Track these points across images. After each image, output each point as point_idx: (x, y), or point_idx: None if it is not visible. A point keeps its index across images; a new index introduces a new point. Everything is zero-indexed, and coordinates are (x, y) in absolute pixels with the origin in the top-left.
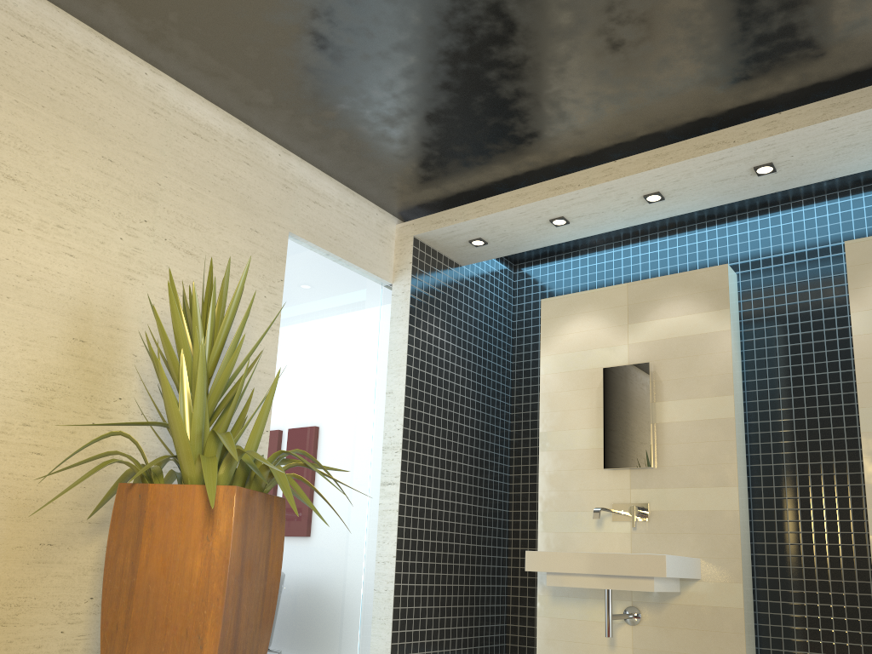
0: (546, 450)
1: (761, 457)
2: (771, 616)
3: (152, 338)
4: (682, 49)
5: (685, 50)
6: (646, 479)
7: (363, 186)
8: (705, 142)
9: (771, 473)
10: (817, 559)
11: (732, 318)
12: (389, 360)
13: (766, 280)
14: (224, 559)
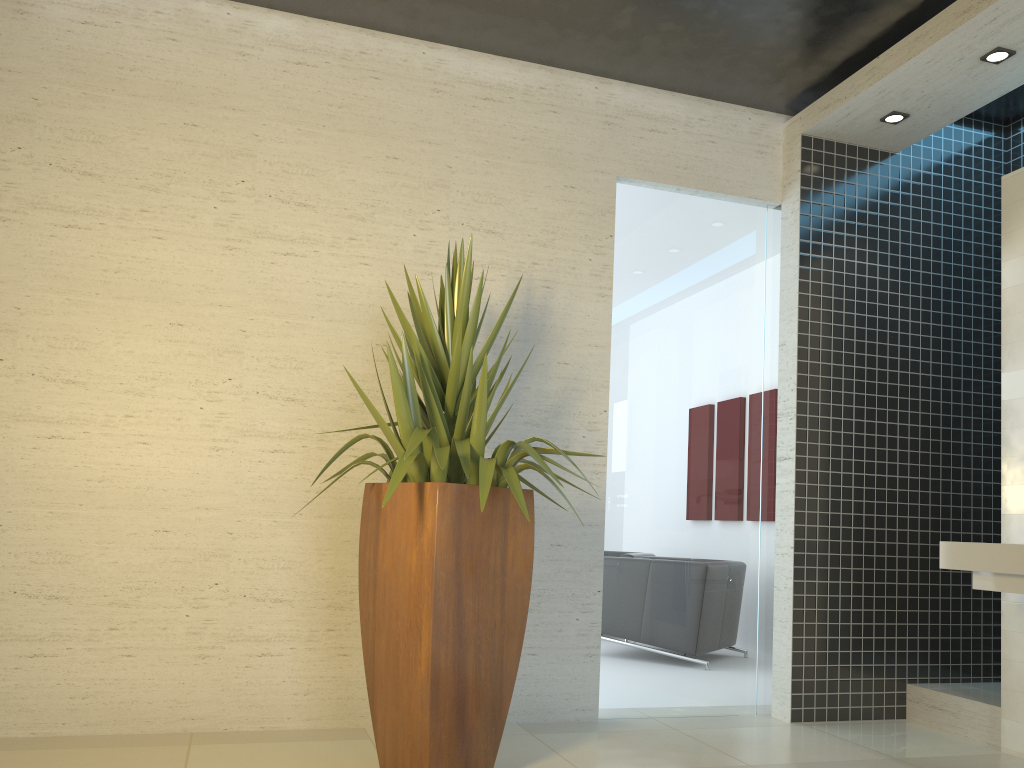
0: (1010, 398)
1: None
2: None
3: None
4: None
5: None
6: None
7: (716, 91)
8: None
9: None
10: None
11: None
12: (781, 304)
13: None
14: (430, 556)
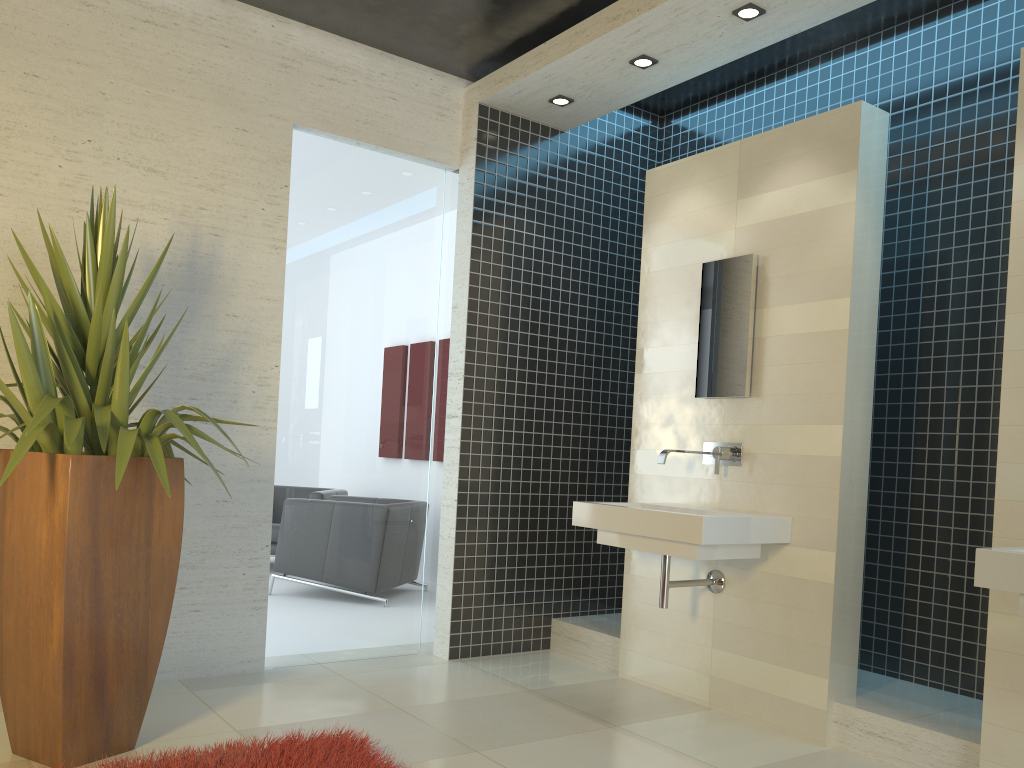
0: (642, 373)
1: (932, 377)
2: (921, 589)
3: None
4: None
5: None
6: (742, 411)
7: (398, 47)
8: None
9: (942, 399)
10: (986, 519)
11: (864, 184)
12: (455, 267)
13: (967, 111)
14: (62, 531)
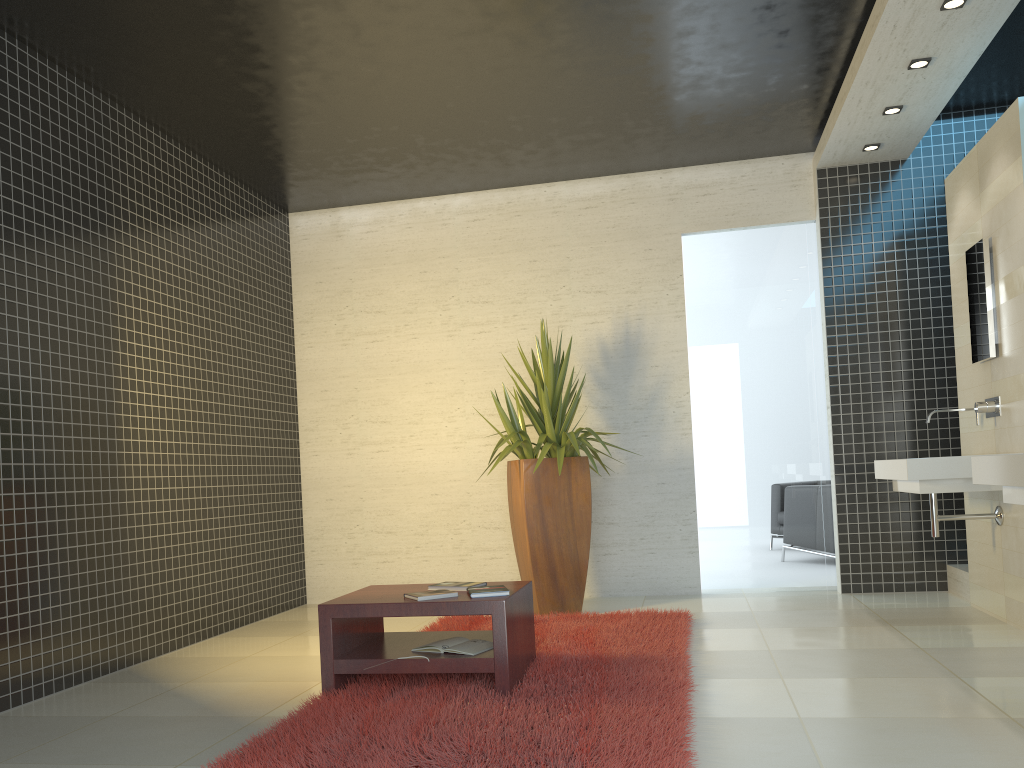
0: (957, 348)
1: None
2: None
3: (583, 358)
4: (734, 10)
5: (737, 9)
6: (997, 369)
7: (747, 155)
8: (872, 20)
9: None
10: None
11: None
12: (820, 294)
13: None
14: (523, 497)
